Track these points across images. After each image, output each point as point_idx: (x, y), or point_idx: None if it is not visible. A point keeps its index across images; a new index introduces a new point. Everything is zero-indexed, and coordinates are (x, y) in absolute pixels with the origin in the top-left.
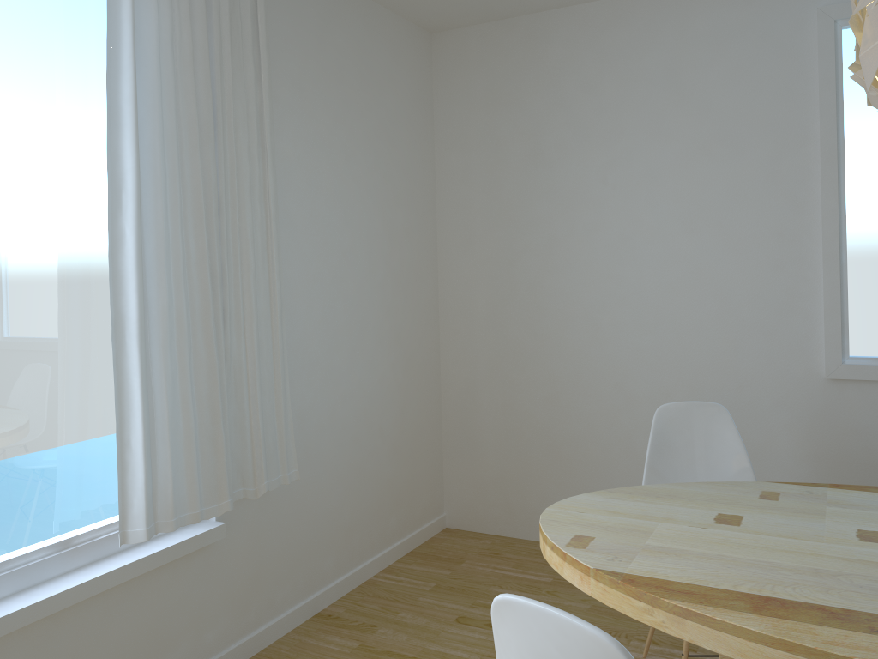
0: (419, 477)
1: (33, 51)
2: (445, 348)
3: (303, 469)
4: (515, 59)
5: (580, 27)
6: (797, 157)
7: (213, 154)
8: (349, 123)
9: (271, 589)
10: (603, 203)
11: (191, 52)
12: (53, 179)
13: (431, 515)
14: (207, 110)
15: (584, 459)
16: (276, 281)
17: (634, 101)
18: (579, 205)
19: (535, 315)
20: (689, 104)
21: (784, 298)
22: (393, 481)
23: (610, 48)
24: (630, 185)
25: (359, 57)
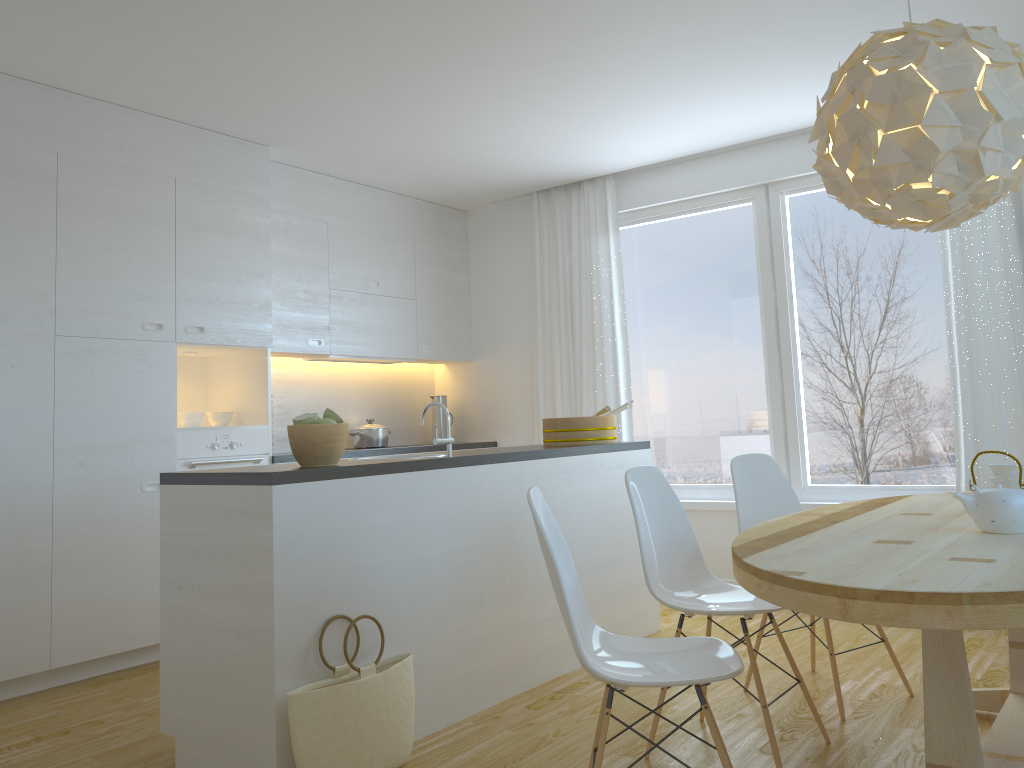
0: None
1: None
2: None
3: None
4: None
5: None
6: None
7: (1015, 253)
8: None
9: None
10: None
11: None
12: (928, 290)
13: None
14: (1009, 225)
15: None
16: None
17: None
18: None
19: None
20: None
21: None
22: None
23: None
24: None
25: None
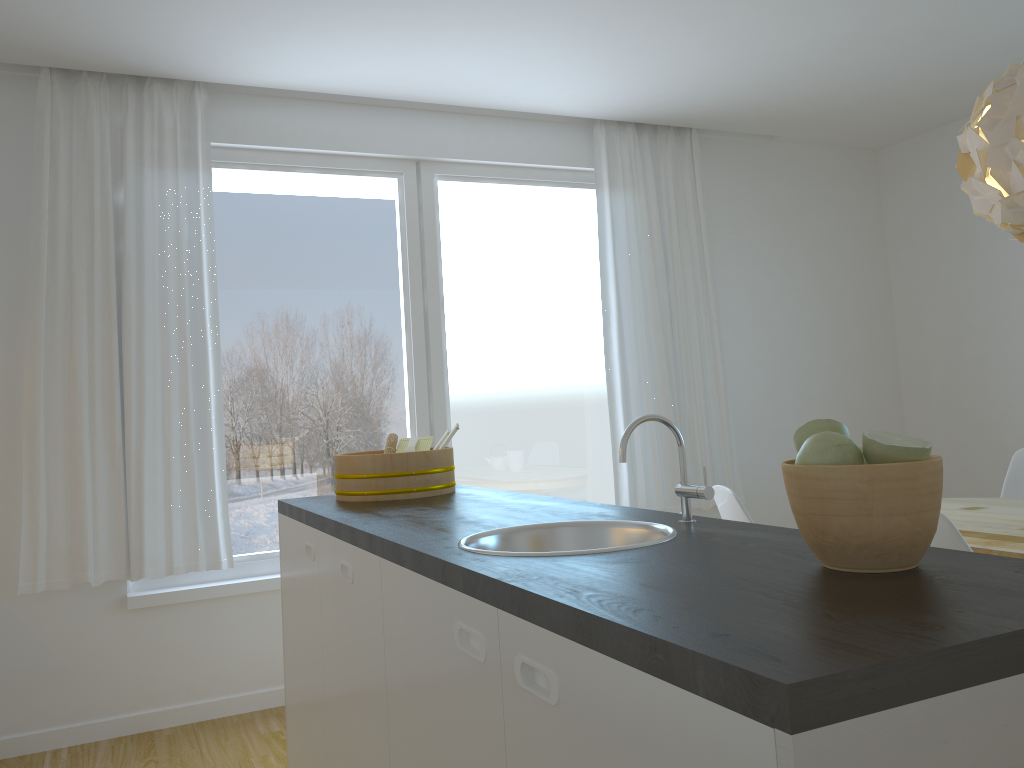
0: None
1: (562, 244)
2: (908, 421)
3: (755, 502)
4: (945, 162)
5: None
6: None
7: (665, 285)
8: (786, 244)
9: None
10: None
11: (648, 226)
12: (575, 312)
13: None
14: (660, 259)
15: None
16: (719, 364)
17: None
18: (1010, 284)
19: (981, 387)
20: None
21: None
22: None
23: None
24: None
25: (794, 191)
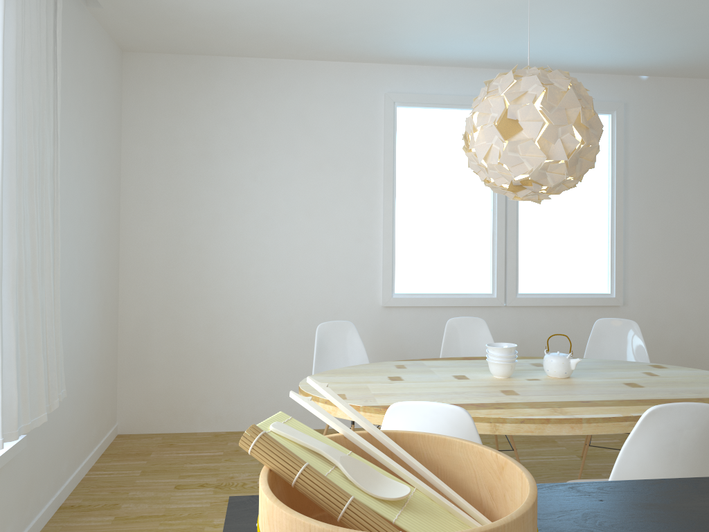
0: (107, 395)
1: None
2: (124, 294)
3: None
4: (193, 85)
5: (242, 72)
6: (371, 177)
7: (38, 138)
8: (86, 117)
9: (38, 490)
10: (253, 193)
11: (31, 57)
12: None
13: (111, 425)
14: (37, 103)
15: (233, 369)
16: (60, 240)
17: (277, 128)
18: (236, 193)
19: (200, 269)
20: (312, 136)
21: (361, 259)
22: (95, 399)
23: (262, 91)
24: (272, 183)
25: (92, 66)
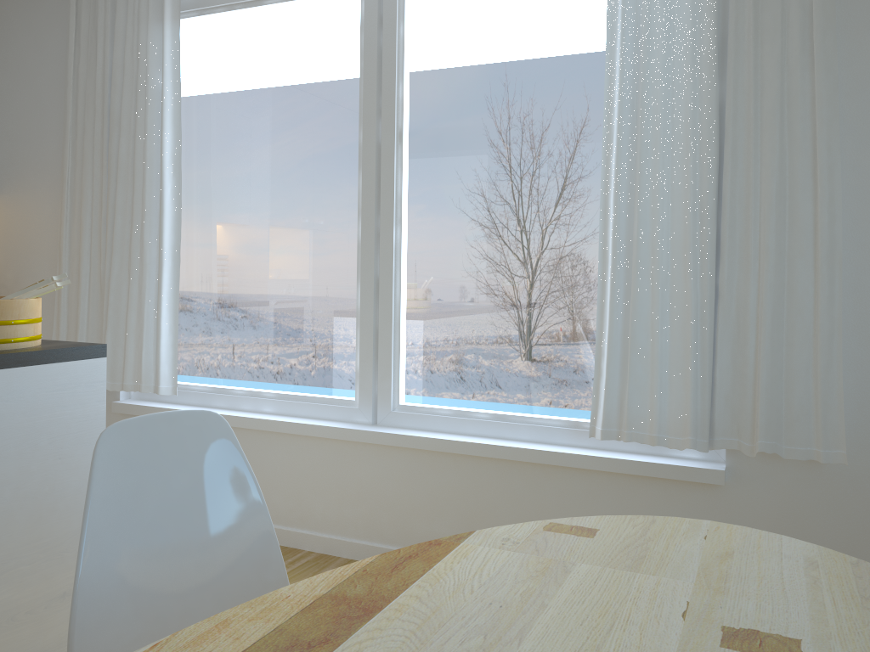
0: None
1: (571, 39)
2: None
3: None
4: None
5: None
6: None
7: (710, 81)
8: None
9: None
10: None
11: None
12: (583, 136)
13: None
14: (707, 37)
15: None
16: (819, 213)
17: None
18: None
19: None
20: None
21: None
22: None
23: None
24: None
25: None
